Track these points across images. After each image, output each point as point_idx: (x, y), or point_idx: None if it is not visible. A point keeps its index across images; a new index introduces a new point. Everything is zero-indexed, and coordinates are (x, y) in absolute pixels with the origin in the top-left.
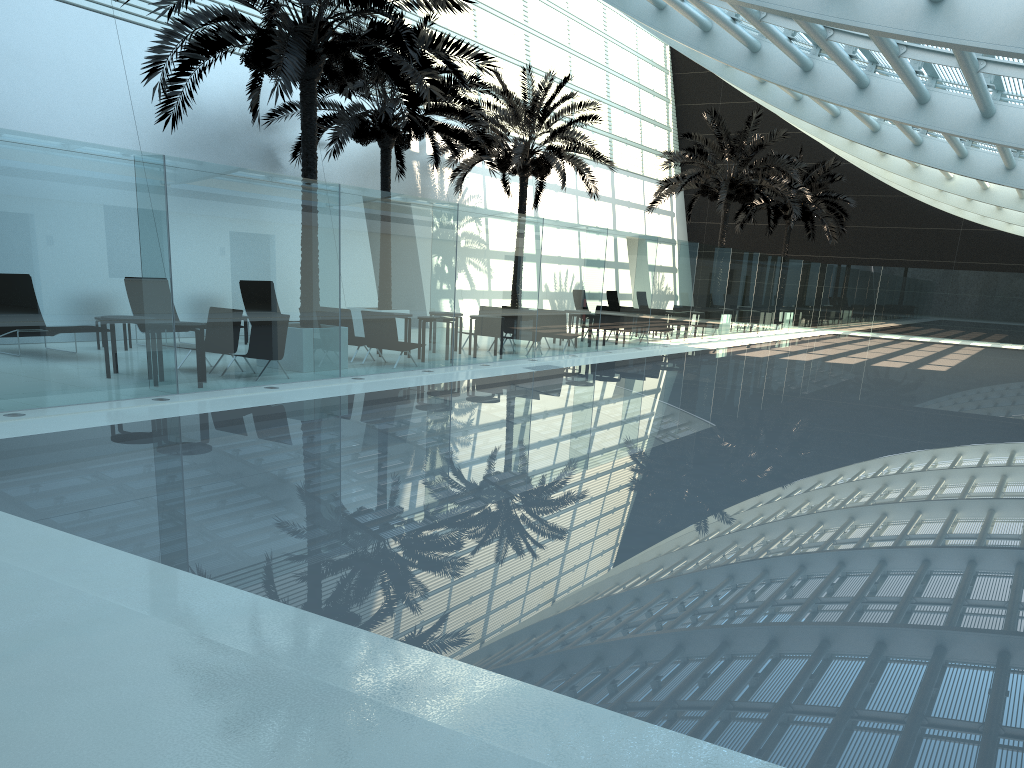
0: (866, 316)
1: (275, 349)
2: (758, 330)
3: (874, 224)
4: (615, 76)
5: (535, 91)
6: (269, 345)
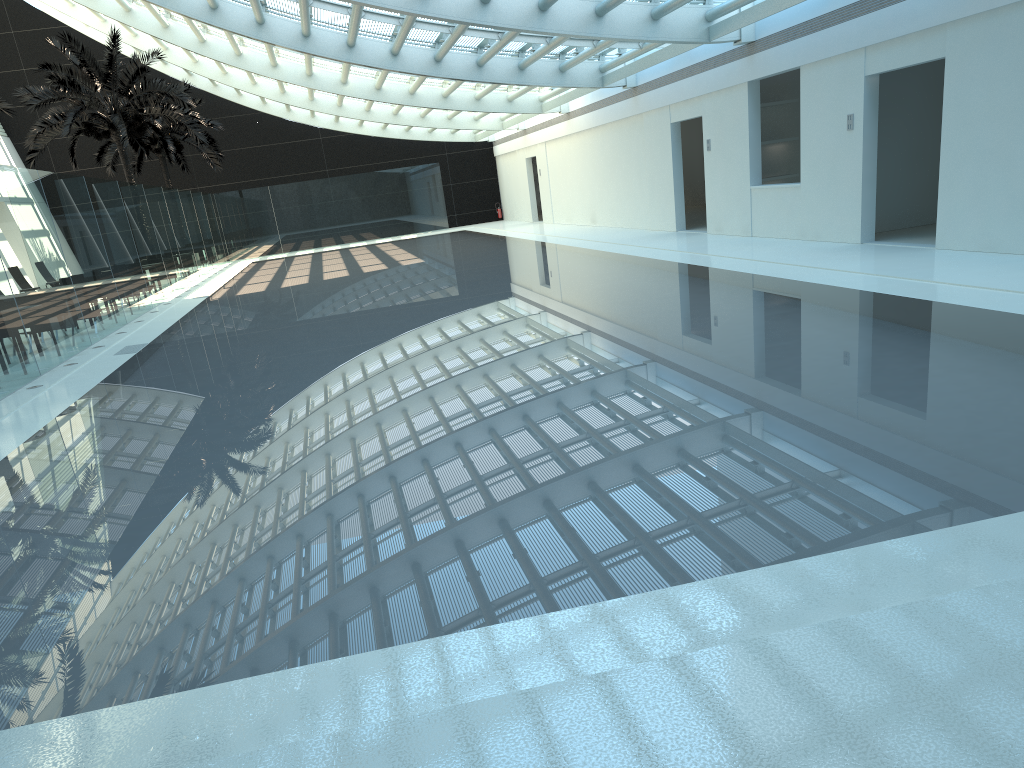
0: (273, 238)
1: None
2: (204, 272)
3: (240, 146)
4: None
5: None
6: None
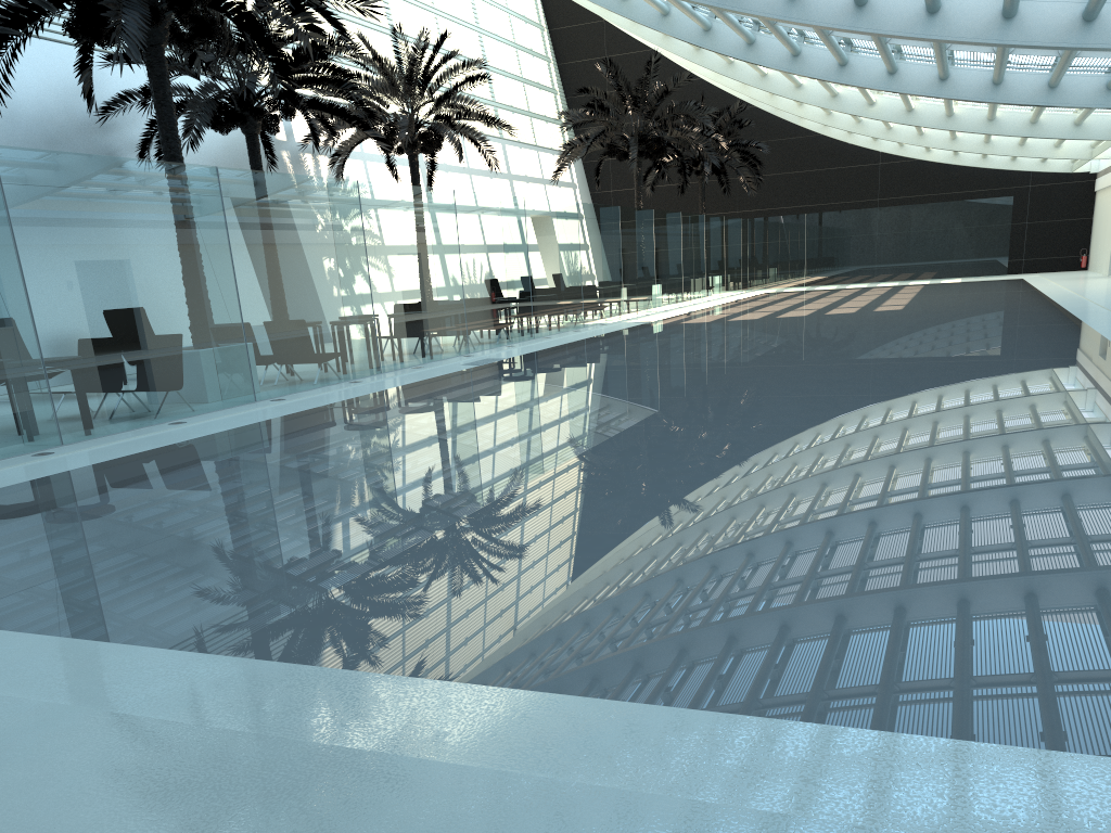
0: (797, 269)
1: (173, 376)
2: (692, 298)
3: (790, 169)
4: (488, 37)
5: (410, 54)
6: (165, 372)
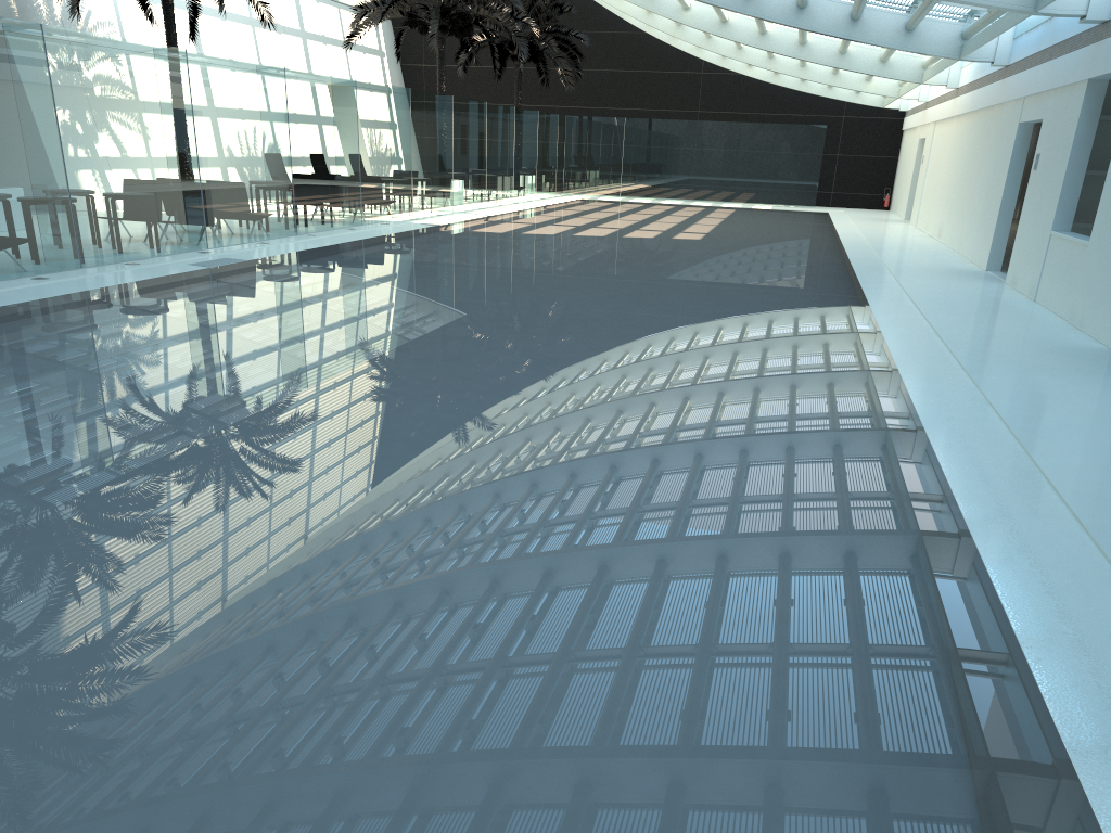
0: (614, 177)
1: None
2: (497, 198)
3: (612, 67)
4: None
5: None
6: None
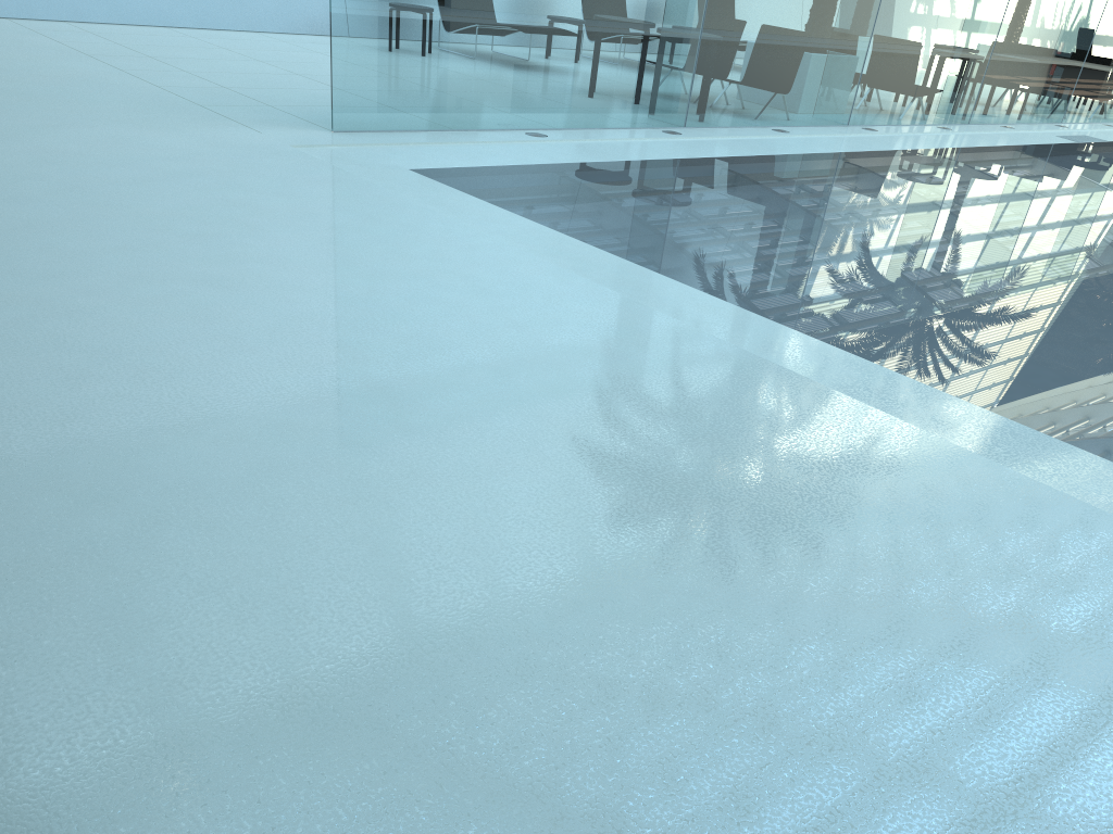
0: None
1: (792, 79)
2: None
3: None
4: None
5: None
6: (787, 73)
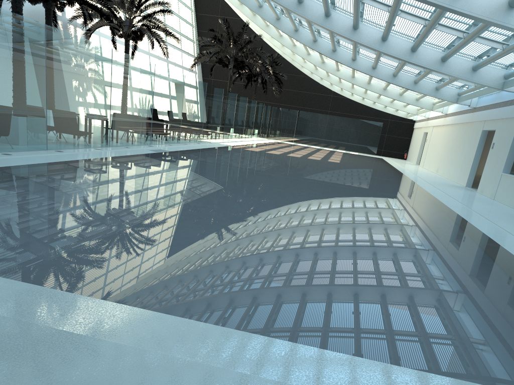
0: (291, 134)
1: (7, 129)
2: (246, 137)
3: (294, 89)
4: None
5: None
6: (3, 126)
